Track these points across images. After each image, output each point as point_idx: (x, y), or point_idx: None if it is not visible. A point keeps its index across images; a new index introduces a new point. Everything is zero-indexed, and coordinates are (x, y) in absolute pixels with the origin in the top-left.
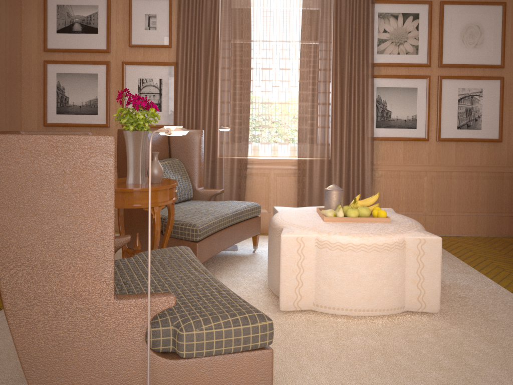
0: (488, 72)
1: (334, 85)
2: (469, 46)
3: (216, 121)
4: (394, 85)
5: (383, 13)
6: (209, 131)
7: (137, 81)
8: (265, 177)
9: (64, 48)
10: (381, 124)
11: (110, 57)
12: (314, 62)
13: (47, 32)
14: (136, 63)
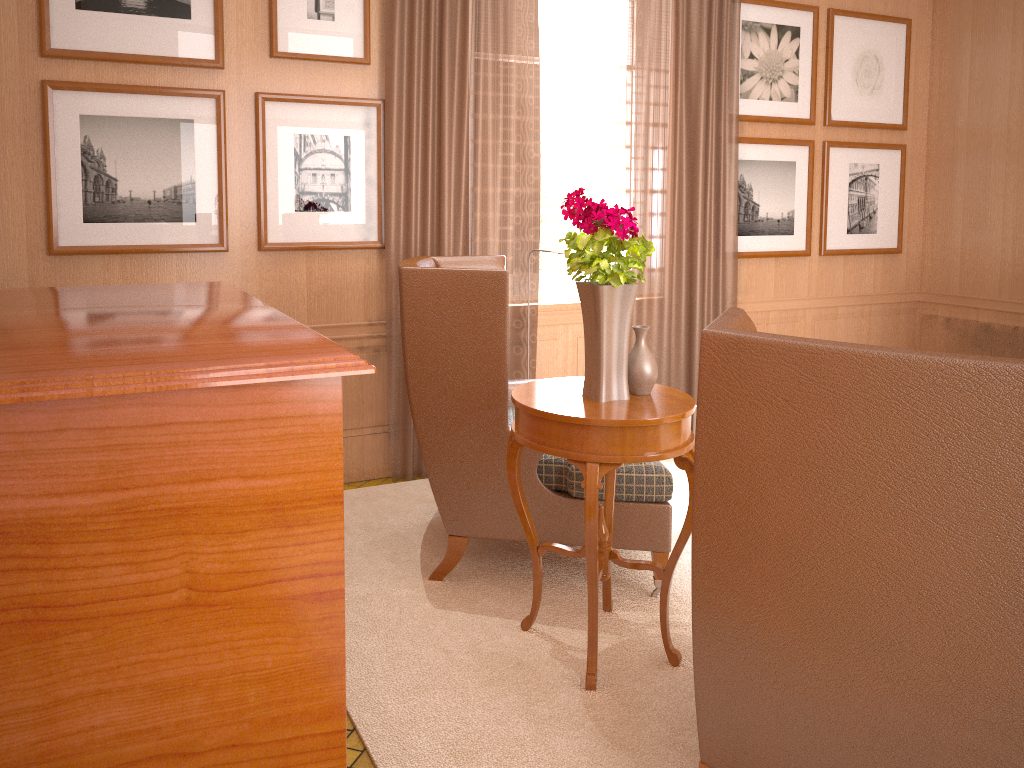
0: (885, 136)
1: (679, 156)
2: (864, 91)
3: (472, 231)
4: (764, 158)
5: (750, 23)
6: (455, 253)
7: (292, 142)
8: (557, 342)
9: (101, 52)
10: (745, 229)
11: (223, 81)
12: (647, 110)
13: (49, 5)
14: (290, 97)
